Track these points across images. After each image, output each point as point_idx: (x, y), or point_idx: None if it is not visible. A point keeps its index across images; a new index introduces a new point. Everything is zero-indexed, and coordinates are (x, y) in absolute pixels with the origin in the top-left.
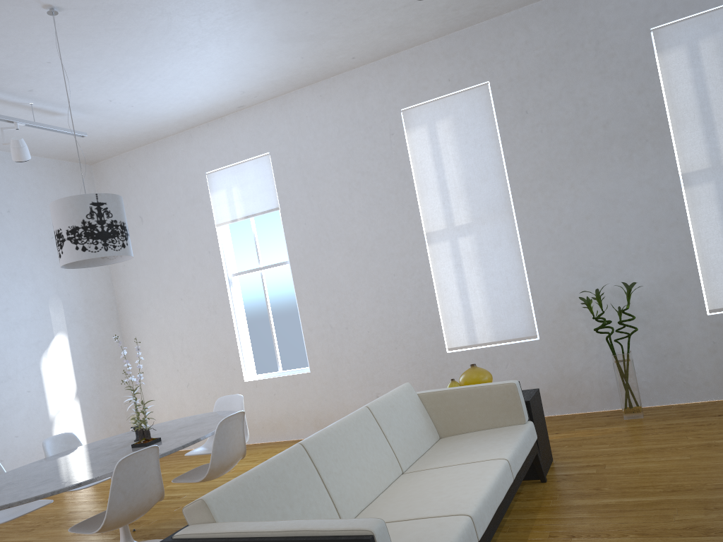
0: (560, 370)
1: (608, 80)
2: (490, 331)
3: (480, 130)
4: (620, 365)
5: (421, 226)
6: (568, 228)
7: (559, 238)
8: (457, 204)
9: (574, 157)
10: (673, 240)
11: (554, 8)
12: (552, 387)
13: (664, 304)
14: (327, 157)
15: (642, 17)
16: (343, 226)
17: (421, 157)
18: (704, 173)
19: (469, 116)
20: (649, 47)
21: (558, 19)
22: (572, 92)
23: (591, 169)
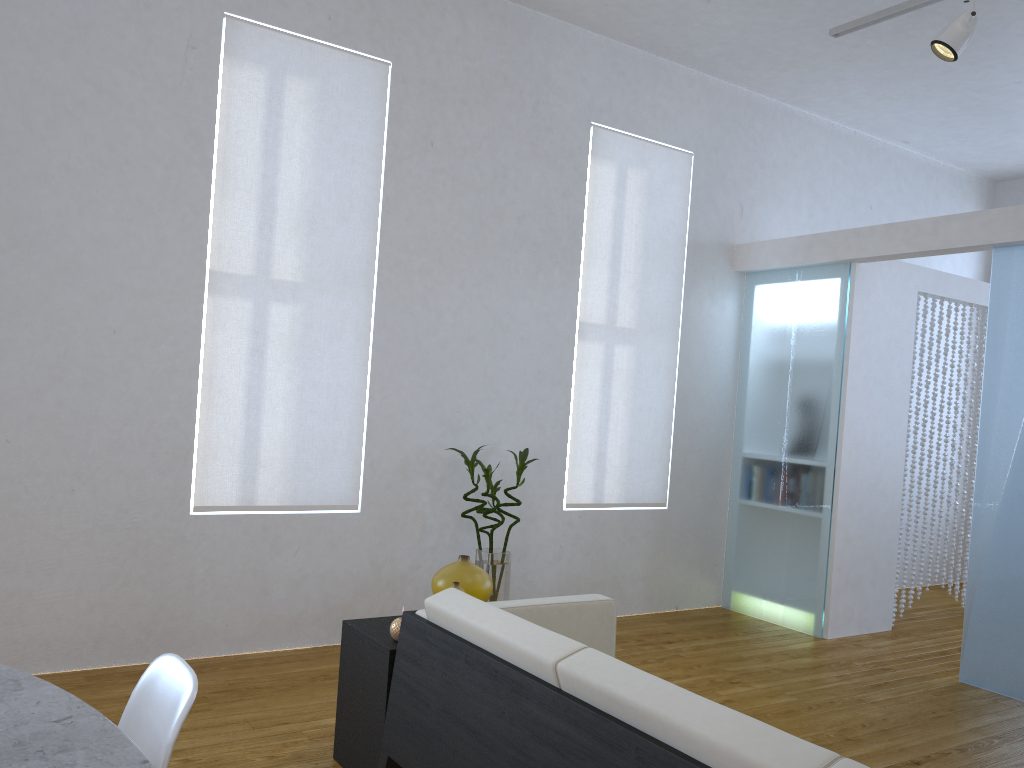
0: (378, 568)
1: (538, 159)
2: (284, 485)
3: (358, 132)
4: (498, 570)
5: (205, 255)
6: (443, 346)
7: (428, 356)
8: (287, 240)
9: (475, 243)
10: (552, 403)
11: (503, 17)
12: (360, 594)
13: (525, 487)
14: (11, 6)
15: (587, 101)
16: (10, 180)
17: (242, 124)
18: (599, 329)
19: (347, 99)
20: (585, 144)
21: (503, 36)
22: (495, 150)
23: (490, 271)
